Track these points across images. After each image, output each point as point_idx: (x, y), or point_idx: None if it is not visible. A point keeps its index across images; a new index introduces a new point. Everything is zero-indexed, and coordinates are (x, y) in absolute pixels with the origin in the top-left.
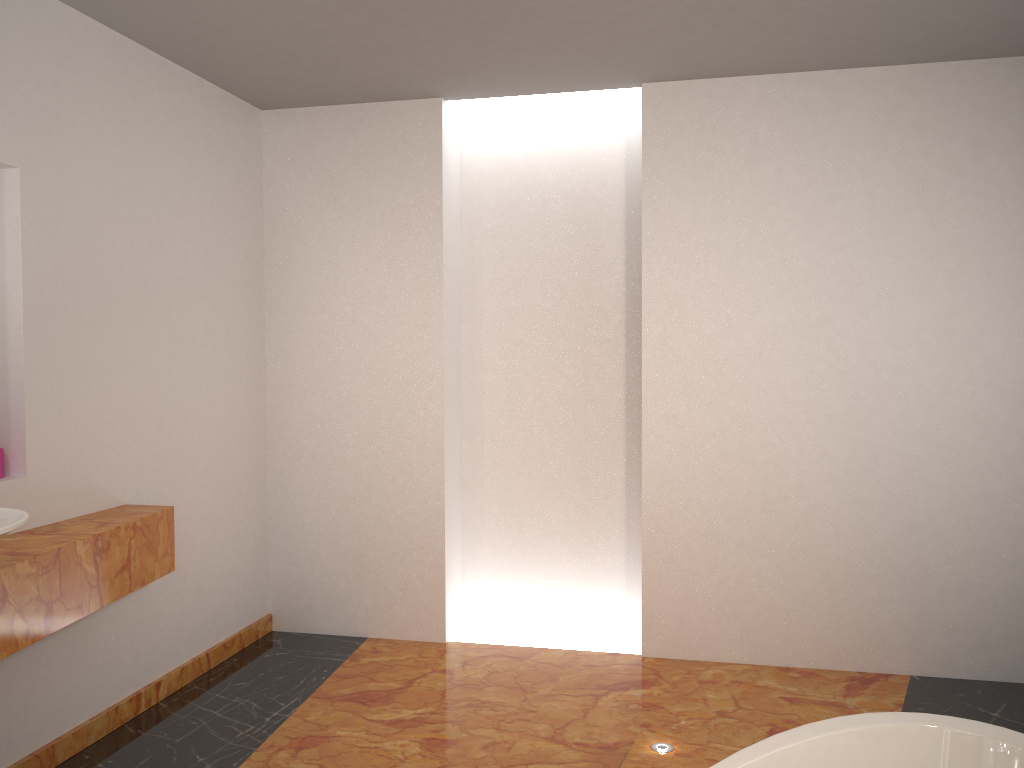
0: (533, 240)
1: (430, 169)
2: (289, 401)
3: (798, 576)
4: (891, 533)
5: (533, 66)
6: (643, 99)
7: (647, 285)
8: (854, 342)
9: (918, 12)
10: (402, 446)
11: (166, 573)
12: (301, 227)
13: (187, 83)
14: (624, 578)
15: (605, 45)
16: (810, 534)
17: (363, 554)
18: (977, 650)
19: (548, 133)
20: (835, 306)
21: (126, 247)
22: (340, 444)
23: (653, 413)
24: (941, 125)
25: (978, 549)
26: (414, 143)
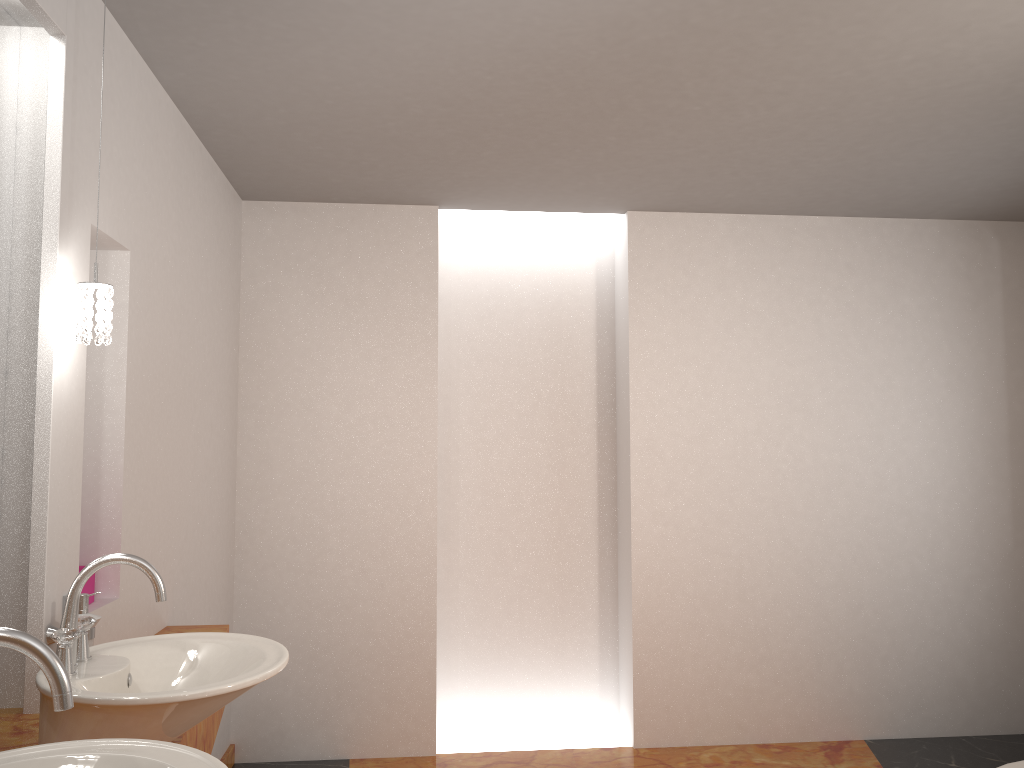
0: (509, 345)
1: (426, 273)
2: (264, 505)
3: (770, 657)
4: (844, 613)
5: (552, 188)
6: (629, 225)
7: (634, 392)
8: (809, 446)
9: (886, 180)
10: (392, 550)
11: None
12: (284, 322)
13: (210, 169)
14: (598, 672)
15: (632, 177)
16: (779, 618)
17: (345, 667)
18: (913, 711)
19: (524, 246)
20: (793, 414)
21: (177, 339)
22: (322, 550)
23: (641, 511)
24: (867, 268)
25: (910, 622)
26: (409, 247)
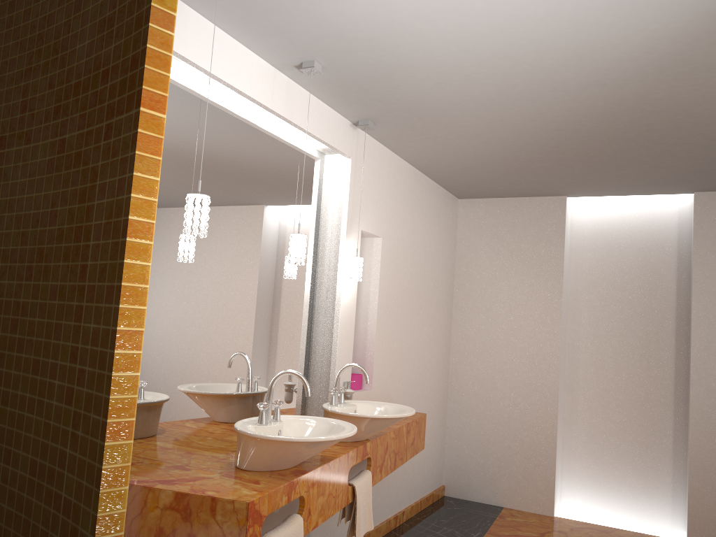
0: (615, 277)
1: (557, 235)
2: (463, 361)
3: None
4: None
5: (630, 183)
6: (694, 201)
7: (695, 310)
8: None
9: None
10: (531, 393)
11: (422, 449)
12: (477, 263)
13: (434, 189)
14: (670, 491)
15: (680, 175)
16: None
17: (503, 456)
18: None
19: (627, 216)
20: None
21: (409, 274)
22: (493, 389)
23: (698, 388)
24: None
25: None
26: (548, 220)
